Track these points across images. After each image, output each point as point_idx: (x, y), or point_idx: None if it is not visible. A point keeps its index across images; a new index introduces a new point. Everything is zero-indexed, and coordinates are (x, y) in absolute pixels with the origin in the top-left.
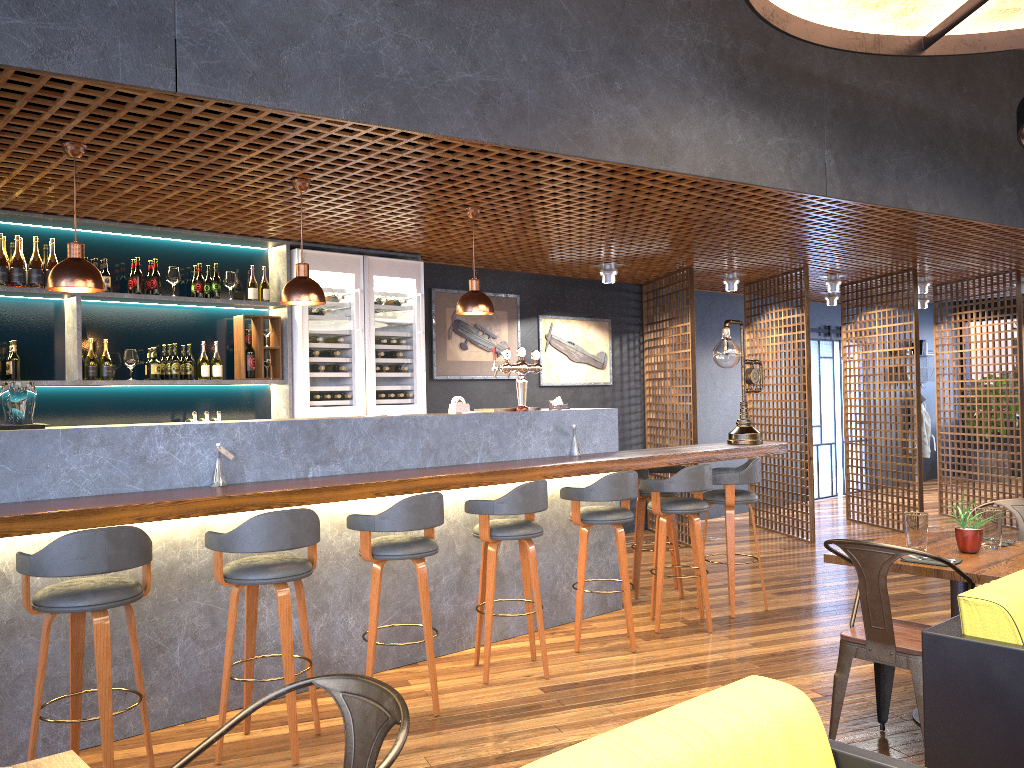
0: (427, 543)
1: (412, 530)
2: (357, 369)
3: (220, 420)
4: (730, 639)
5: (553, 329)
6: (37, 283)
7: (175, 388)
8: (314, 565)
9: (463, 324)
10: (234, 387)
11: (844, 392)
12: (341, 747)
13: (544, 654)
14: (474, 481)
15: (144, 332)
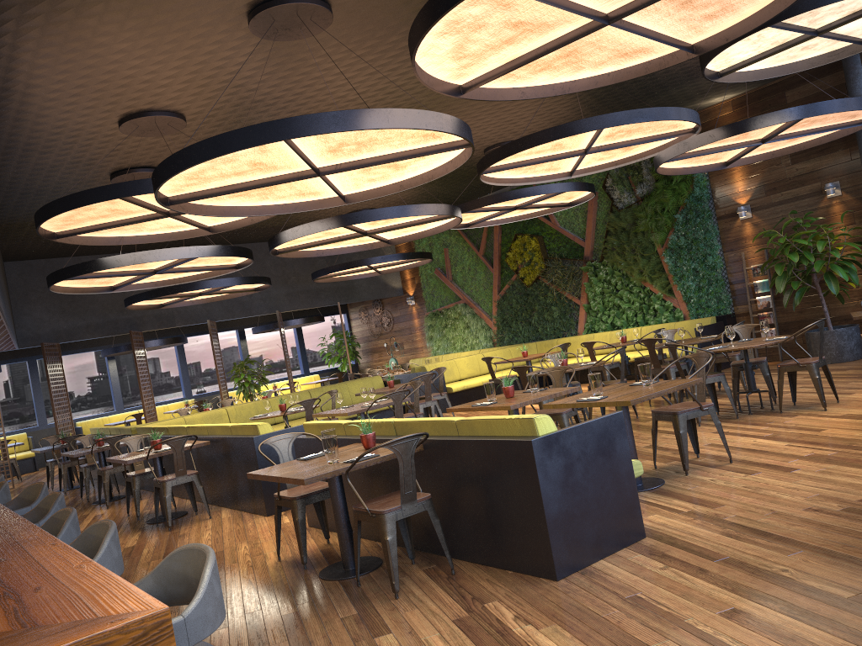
0: None
1: None
2: None
3: None
4: None
5: None
6: None
7: None
8: None
9: None
10: None
11: None
12: None
13: None
14: None
15: None
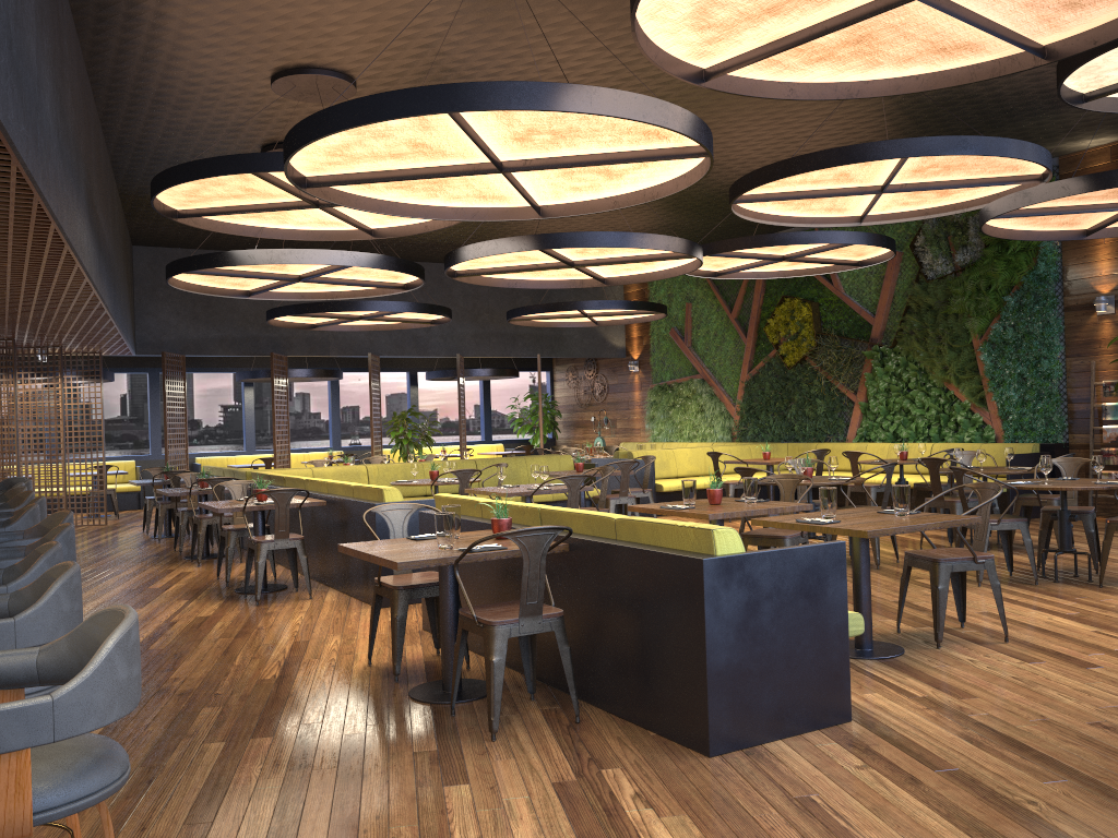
0: None
1: None
2: None
3: None
4: None
5: None
6: None
7: None
8: None
9: None
10: None
11: None
12: None
13: None
14: None
15: None
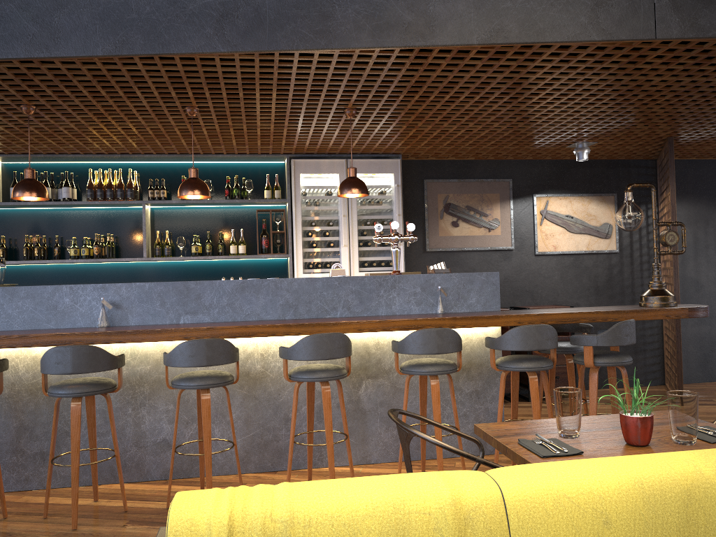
0: (210, 378)
1: (188, 367)
2: (342, 245)
3: None
4: None
5: (549, 205)
6: (119, 198)
7: (218, 262)
8: (118, 387)
9: (454, 206)
10: (260, 260)
11: None
12: (117, 524)
13: None
14: (281, 331)
15: (197, 225)
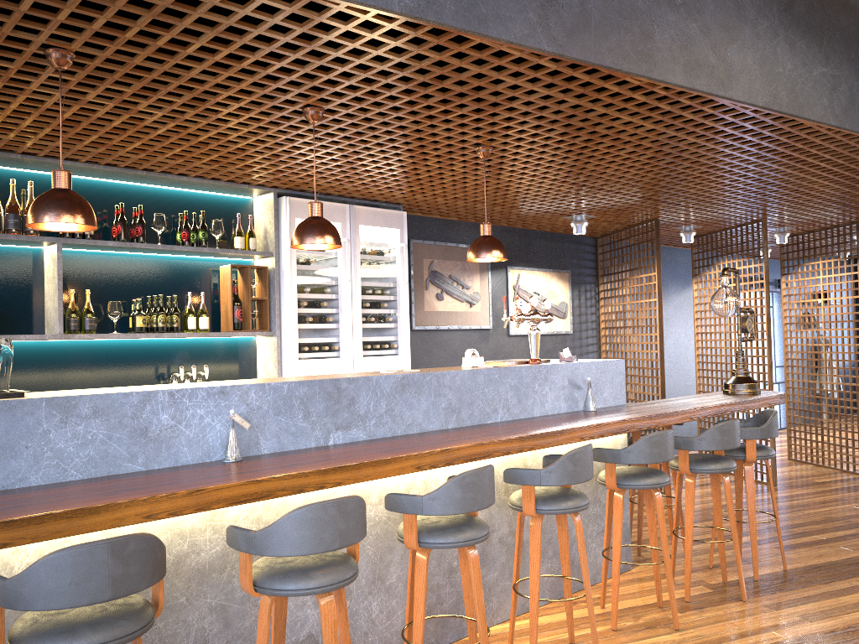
0: (479, 526)
1: (467, 513)
2: (344, 320)
3: (207, 374)
4: (772, 610)
5: (520, 280)
6: (14, 229)
7: (160, 341)
8: (356, 561)
9: (439, 275)
10: (220, 339)
11: (784, 339)
12: None
13: (596, 643)
14: (515, 447)
15: (128, 283)
